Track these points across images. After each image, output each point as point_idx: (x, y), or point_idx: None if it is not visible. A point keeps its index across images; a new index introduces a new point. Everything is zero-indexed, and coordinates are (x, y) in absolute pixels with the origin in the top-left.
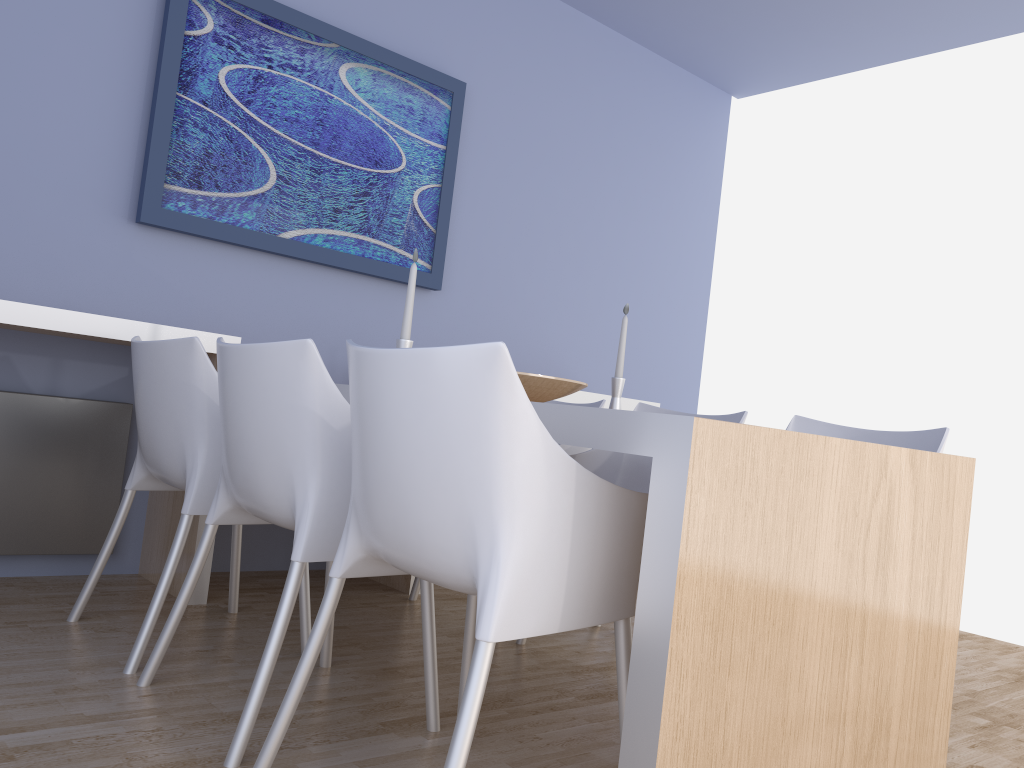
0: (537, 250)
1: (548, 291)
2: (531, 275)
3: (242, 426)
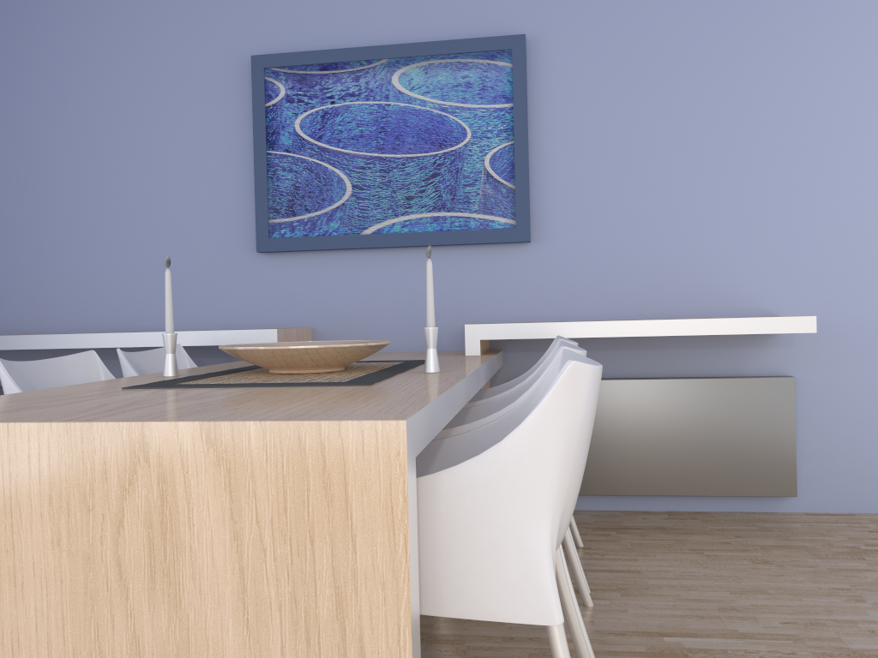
0: (662, 168)
1: (687, 208)
2: (658, 196)
3: None
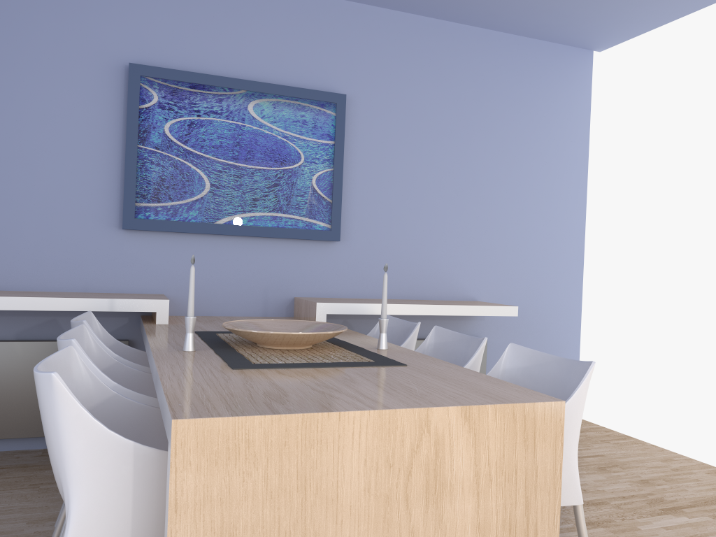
0: (421, 200)
1: (433, 228)
2: (417, 218)
3: None
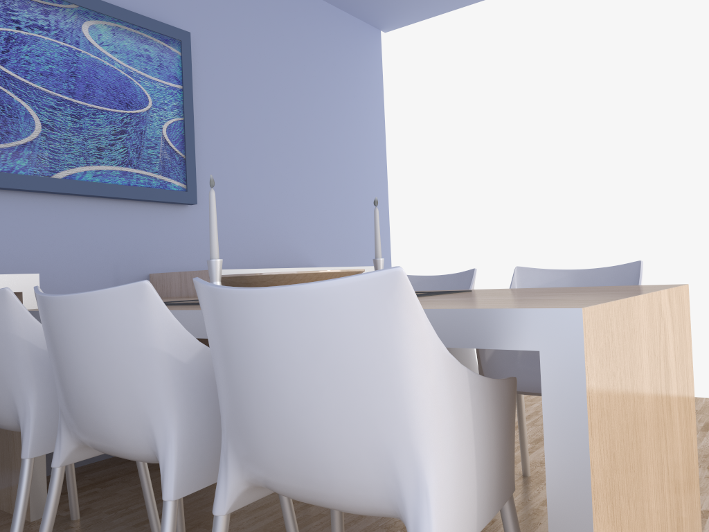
0: (264, 162)
1: (277, 193)
2: (262, 182)
3: (83, 375)
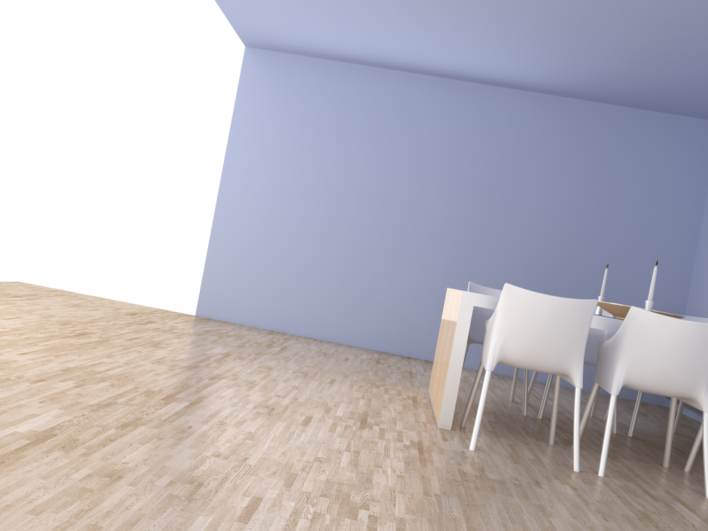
0: None
1: None
2: None
3: None
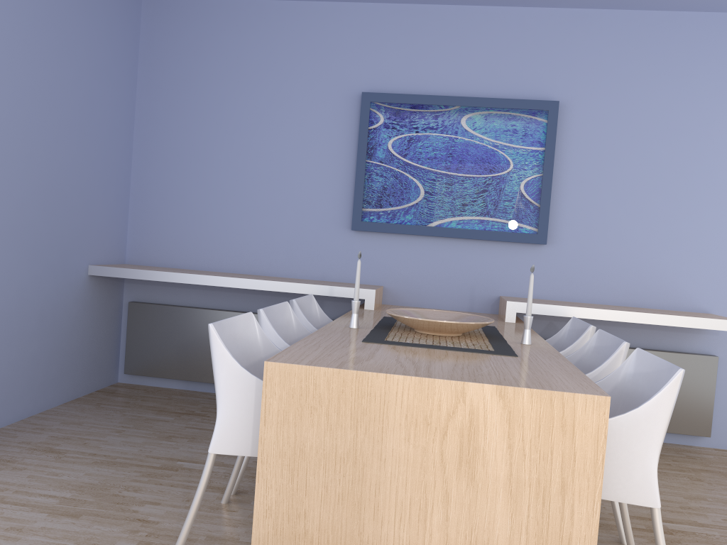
0: (642, 203)
1: (656, 233)
2: (637, 223)
3: None
